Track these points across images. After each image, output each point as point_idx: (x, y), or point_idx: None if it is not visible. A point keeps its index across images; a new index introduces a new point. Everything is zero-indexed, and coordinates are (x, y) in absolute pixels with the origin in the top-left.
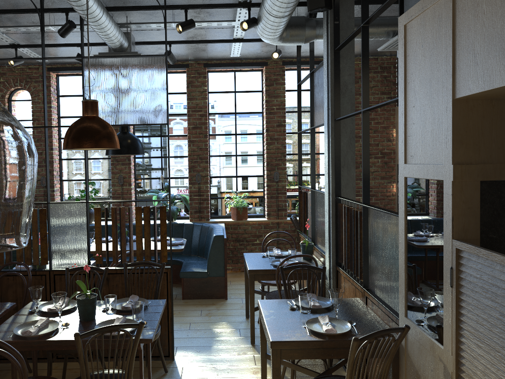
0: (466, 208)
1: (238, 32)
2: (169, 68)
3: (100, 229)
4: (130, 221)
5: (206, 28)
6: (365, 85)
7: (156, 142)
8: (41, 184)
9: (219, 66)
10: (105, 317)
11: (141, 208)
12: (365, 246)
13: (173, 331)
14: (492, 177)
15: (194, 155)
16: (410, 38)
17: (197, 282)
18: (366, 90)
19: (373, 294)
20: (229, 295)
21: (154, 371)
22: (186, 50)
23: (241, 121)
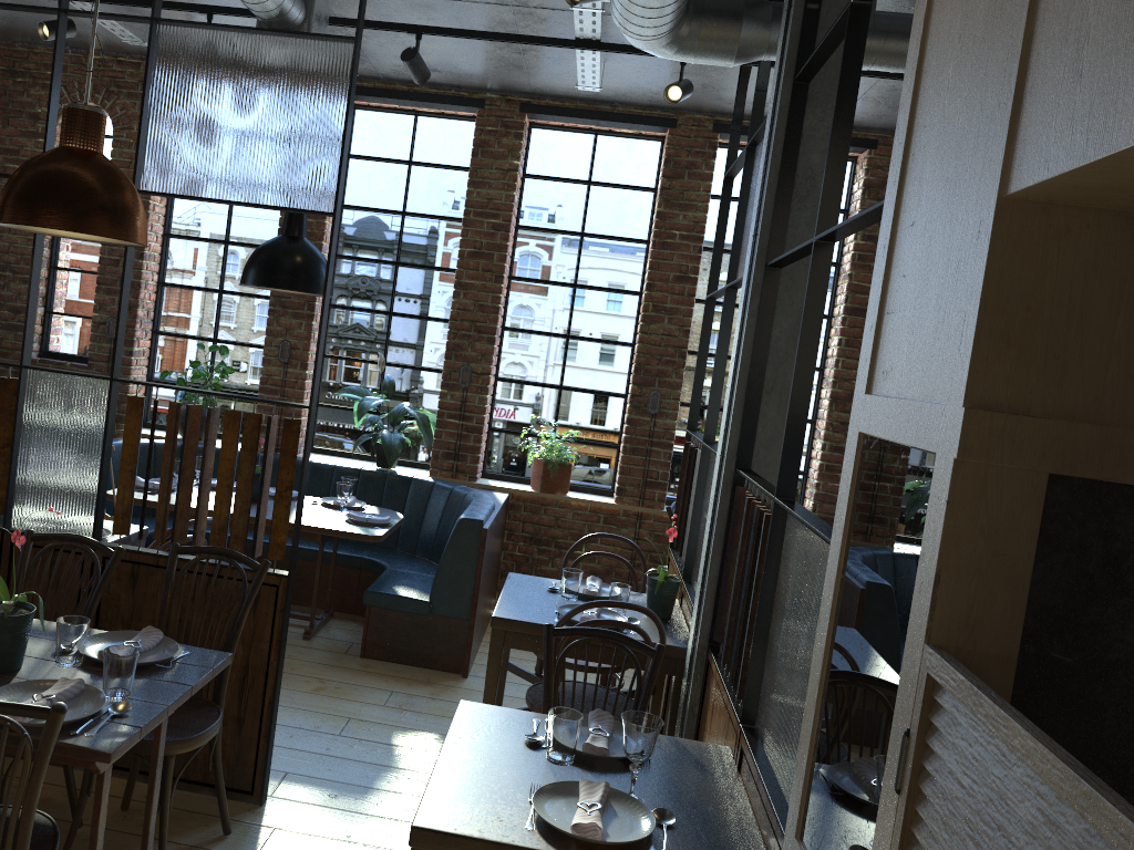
0: (989, 555)
1: (585, 22)
2: (437, 104)
3: (136, 450)
4: (209, 443)
5: (513, 4)
6: (834, 169)
7: (384, 276)
8: (105, 334)
9: (557, 115)
10: (46, 671)
11: (240, 417)
12: (763, 613)
13: (274, 735)
14: (1093, 468)
15: (464, 319)
16: (938, 18)
17: (401, 622)
18: (834, 183)
19: (755, 748)
20: (477, 668)
21: (200, 825)
22: (476, 62)
23: (594, 255)
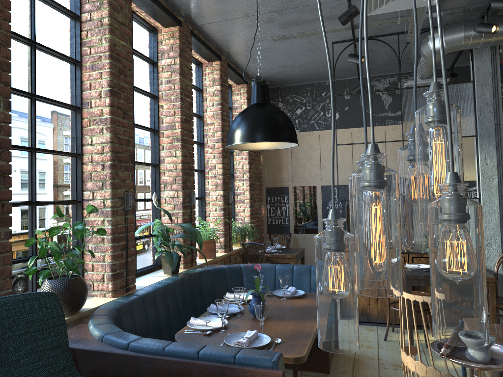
0: None
1: (381, 22)
2: (164, 15)
3: None
4: None
5: None
6: None
7: None
8: None
9: (199, 42)
10: None
11: None
12: None
13: None
14: None
15: (186, 162)
16: None
17: None
18: None
19: None
20: None
21: None
22: (238, 5)
23: None
